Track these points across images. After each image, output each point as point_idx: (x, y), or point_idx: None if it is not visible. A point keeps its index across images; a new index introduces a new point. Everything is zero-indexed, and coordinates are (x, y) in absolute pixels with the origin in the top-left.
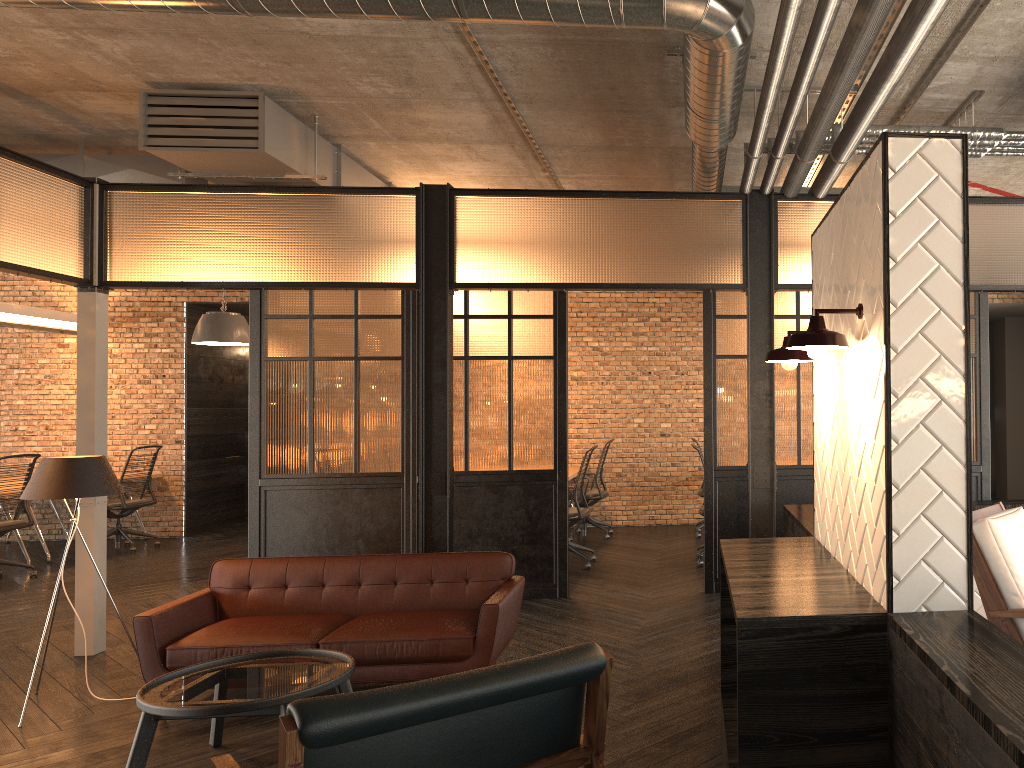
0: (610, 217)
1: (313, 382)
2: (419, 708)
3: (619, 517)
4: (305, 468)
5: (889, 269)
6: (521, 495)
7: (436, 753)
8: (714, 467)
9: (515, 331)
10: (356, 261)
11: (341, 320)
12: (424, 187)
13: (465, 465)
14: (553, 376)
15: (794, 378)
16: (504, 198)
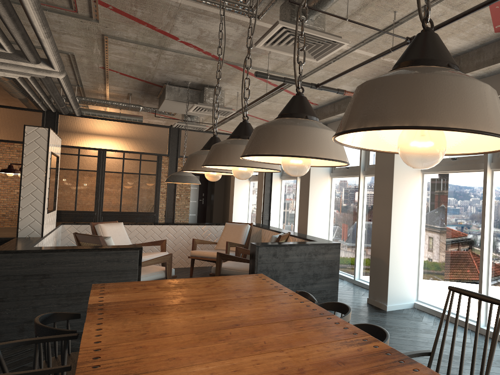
0: None
1: None
2: None
3: None
4: None
5: (23, 157)
6: None
7: None
8: None
9: None
10: None
11: None
12: None
13: None
14: None
15: (75, 178)
16: None
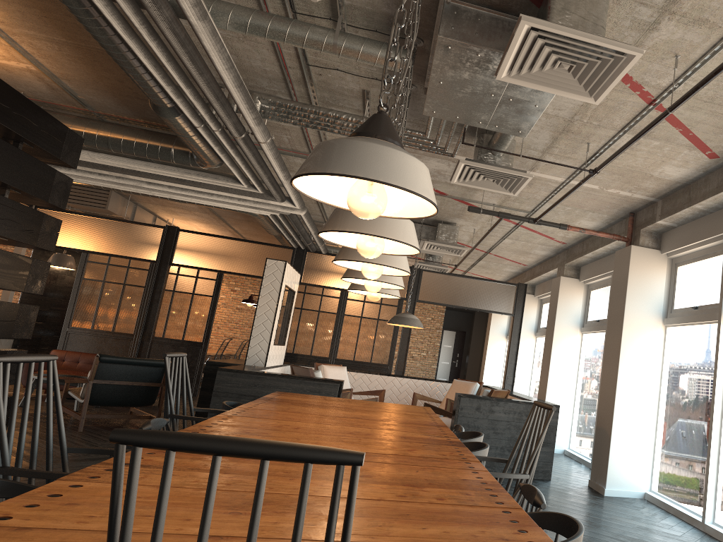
0: (240, 248)
1: (102, 291)
2: (124, 360)
3: None
4: (90, 326)
5: (261, 288)
6: (185, 351)
7: (126, 373)
8: None
9: (198, 283)
10: (133, 249)
11: (121, 267)
12: (167, 226)
13: (163, 335)
14: (210, 304)
15: (315, 319)
16: (199, 235)
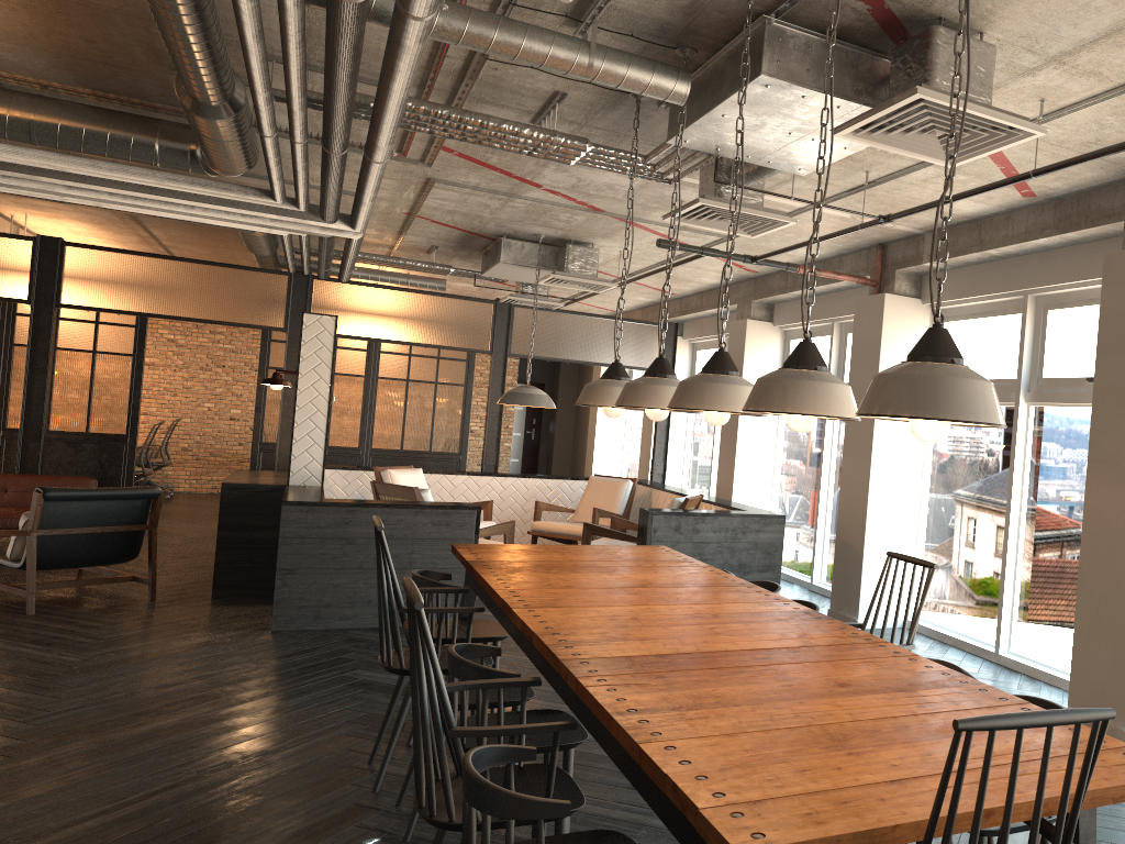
0: (189, 274)
1: None
2: (86, 494)
3: (182, 485)
4: None
5: (300, 361)
6: (95, 450)
7: (88, 514)
8: (260, 442)
9: (101, 333)
10: None
11: None
12: (40, 237)
13: (47, 425)
14: (131, 368)
15: None
16: (106, 252)
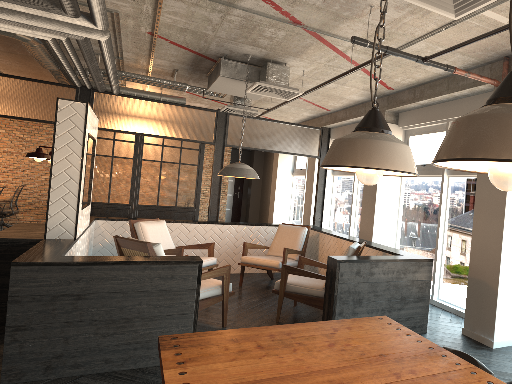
0: (3, 85)
1: None
2: None
3: None
4: None
5: (55, 138)
6: None
7: None
8: None
9: None
10: None
11: None
12: None
13: None
14: None
15: (110, 166)
16: None
